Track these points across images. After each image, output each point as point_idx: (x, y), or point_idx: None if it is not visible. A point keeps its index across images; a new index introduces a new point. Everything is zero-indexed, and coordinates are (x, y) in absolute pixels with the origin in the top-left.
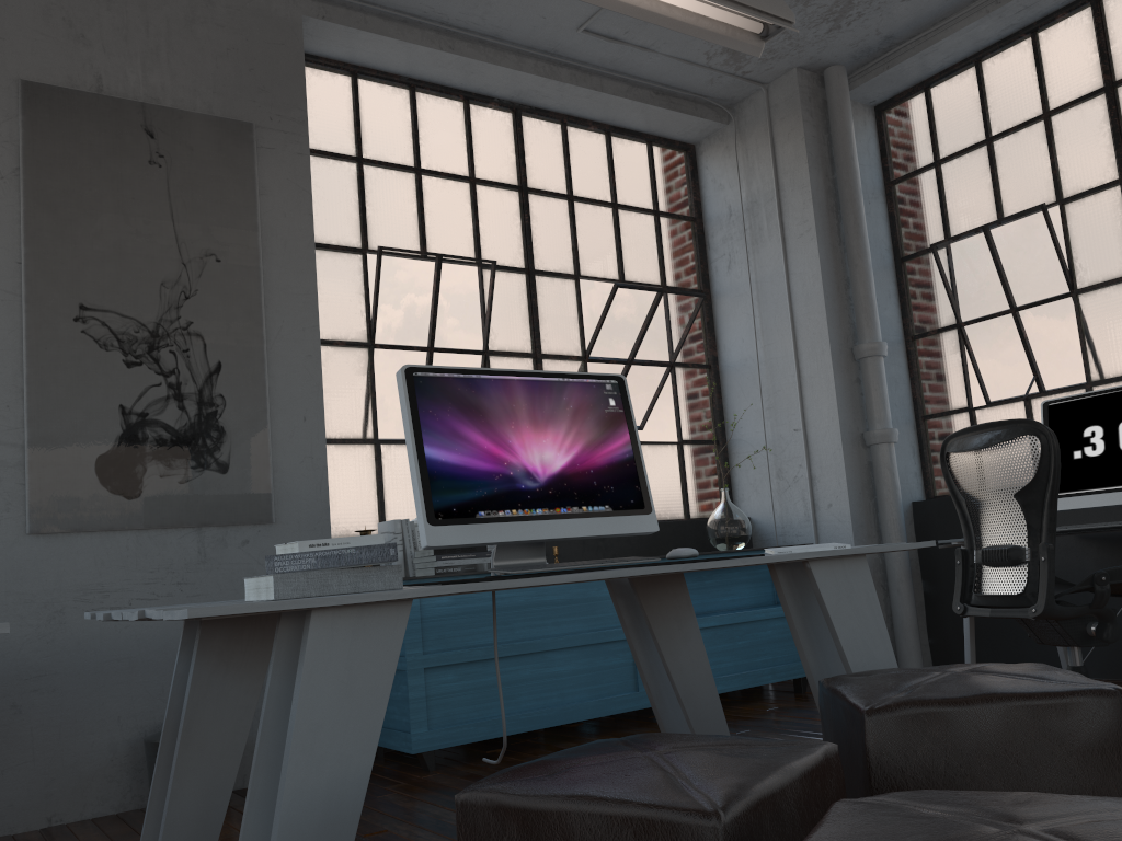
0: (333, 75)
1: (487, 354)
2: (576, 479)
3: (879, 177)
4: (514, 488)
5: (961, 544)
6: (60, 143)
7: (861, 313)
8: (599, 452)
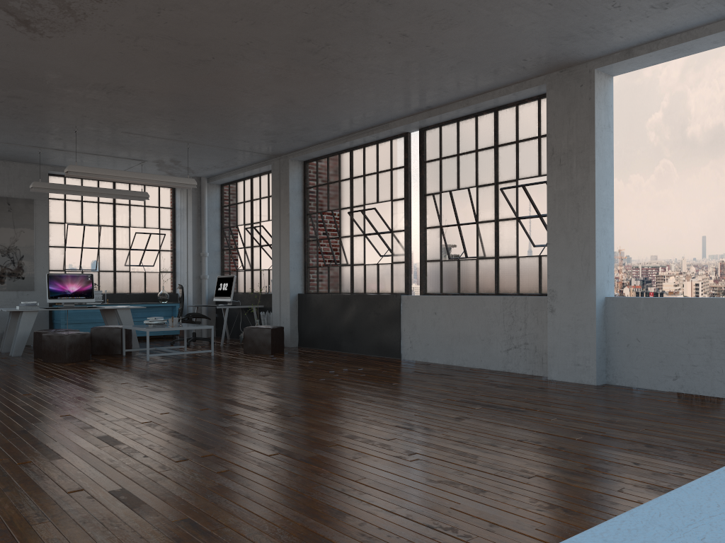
0: (59, 177)
1: (99, 248)
2: (79, 292)
3: (219, 205)
4: (66, 293)
5: (195, 306)
6: None
7: (202, 244)
8: (85, 288)
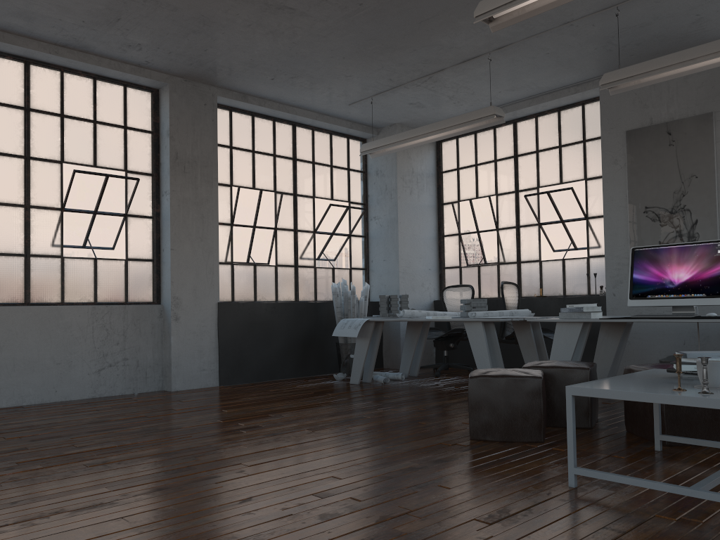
0: None
1: None
2: (691, 283)
3: None
4: (663, 287)
5: None
6: (637, 150)
7: None
8: (705, 273)
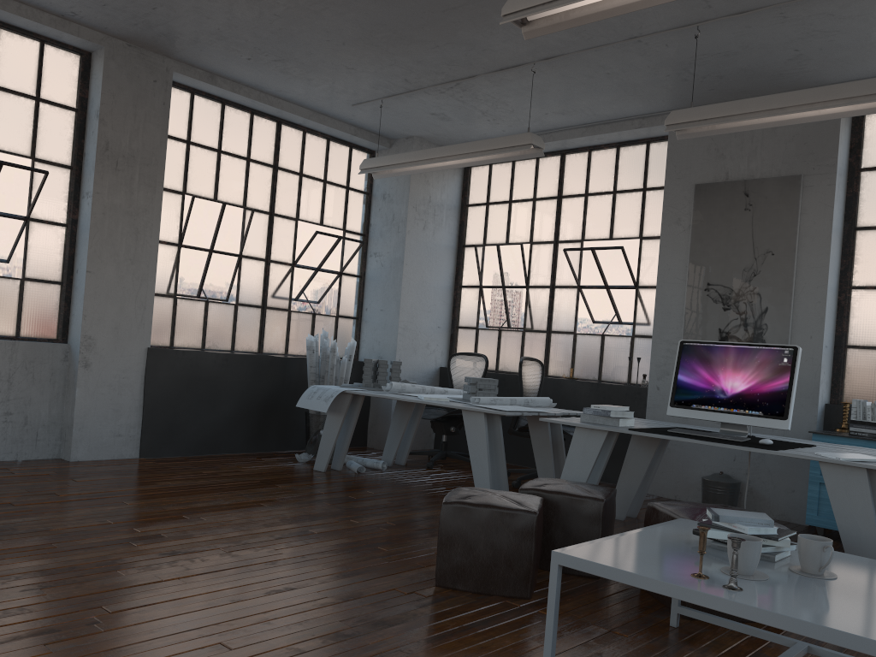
0: None
1: None
2: (747, 396)
3: None
4: (712, 397)
5: None
6: (706, 210)
7: None
8: (766, 385)
